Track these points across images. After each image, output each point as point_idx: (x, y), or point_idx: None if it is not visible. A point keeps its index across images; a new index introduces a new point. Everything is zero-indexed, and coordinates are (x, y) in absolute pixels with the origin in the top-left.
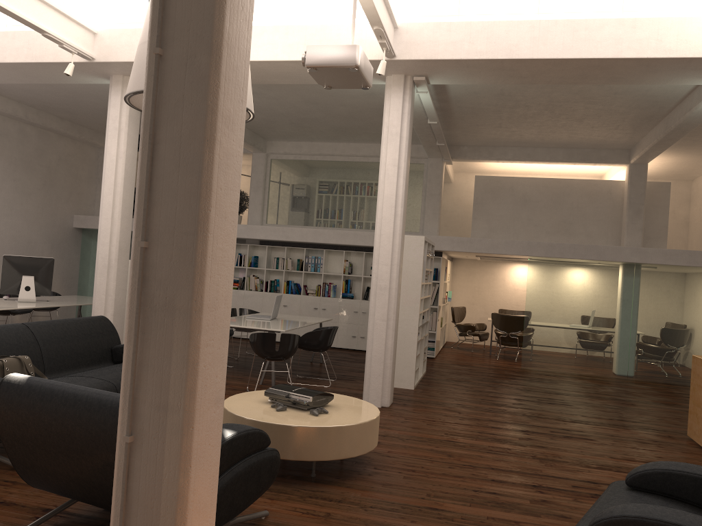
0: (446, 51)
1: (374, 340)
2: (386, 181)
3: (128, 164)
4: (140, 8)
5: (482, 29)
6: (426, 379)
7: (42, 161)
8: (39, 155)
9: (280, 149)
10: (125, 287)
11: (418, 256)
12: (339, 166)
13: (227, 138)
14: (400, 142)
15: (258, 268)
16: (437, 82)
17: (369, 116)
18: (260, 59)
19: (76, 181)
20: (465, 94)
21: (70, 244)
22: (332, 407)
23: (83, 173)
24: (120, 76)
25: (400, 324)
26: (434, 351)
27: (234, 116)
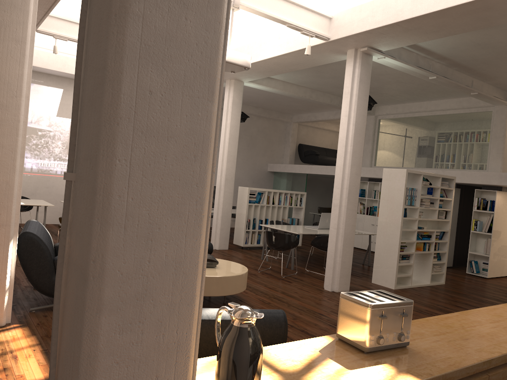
0: (358, 27)
1: (329, 242)
2: (341, 127)
3: (232, 130)
4: (243, 38)
5: (380, 3)
6: (427, 287)
7: (247, 132)
8: (244, 129)
9: (383, 111)
10: (230, 202)
11: (401, 185)
12: (424, 120)
13: (1, 113)
14: (352, 98)
15: (362, 198)
16: (385, 48)
17: (410, 79)
18: (267, 57)
19: (269, 143)
20: (449, 50)
21: (265, 181)
22: (213, 269)
23: (275, 138)
24: (228, 80)
25: (387, 237)
26: (487, 272)
27: (7, 104)
